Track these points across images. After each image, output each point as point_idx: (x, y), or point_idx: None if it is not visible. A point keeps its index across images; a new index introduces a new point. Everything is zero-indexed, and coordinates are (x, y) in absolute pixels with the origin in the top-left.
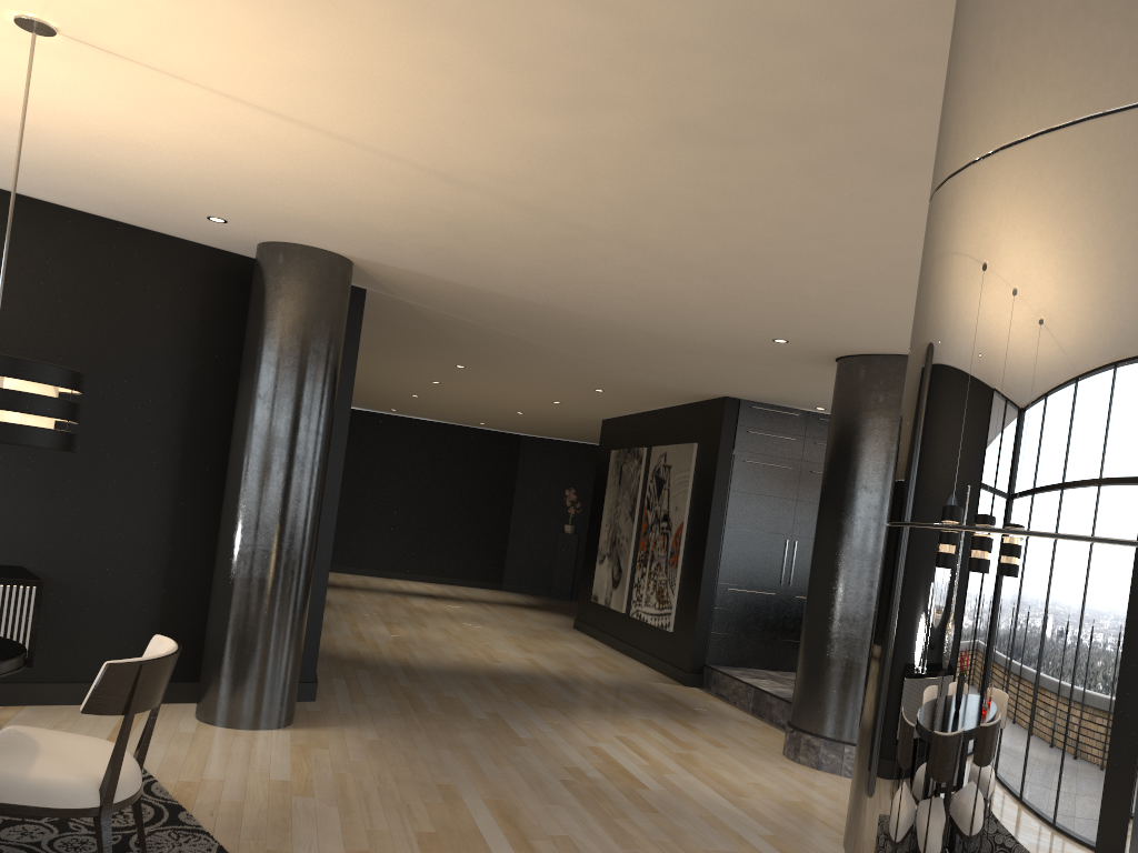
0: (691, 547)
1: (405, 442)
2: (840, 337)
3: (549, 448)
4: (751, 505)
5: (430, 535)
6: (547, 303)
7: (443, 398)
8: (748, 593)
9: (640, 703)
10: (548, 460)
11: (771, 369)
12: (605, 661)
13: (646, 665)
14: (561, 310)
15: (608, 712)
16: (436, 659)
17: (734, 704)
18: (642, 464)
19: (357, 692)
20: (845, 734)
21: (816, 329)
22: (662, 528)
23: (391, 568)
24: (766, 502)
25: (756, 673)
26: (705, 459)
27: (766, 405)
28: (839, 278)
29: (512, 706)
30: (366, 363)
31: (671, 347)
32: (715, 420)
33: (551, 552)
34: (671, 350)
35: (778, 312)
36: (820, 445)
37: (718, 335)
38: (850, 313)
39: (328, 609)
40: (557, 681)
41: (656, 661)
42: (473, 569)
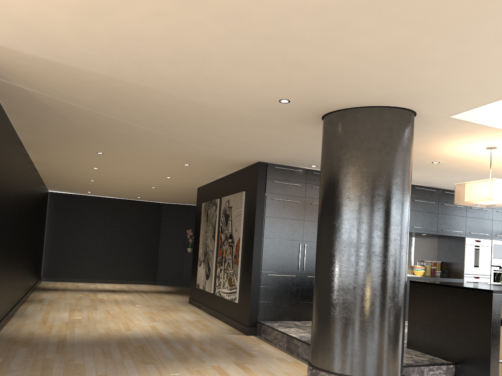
0: (245, 251)
1: (98, 210)
2: (325, 91)
3: (177, 209)
4: (278, 225)
5: (115, 258)
6: (115, 76)
7: (108, 180)
8: (280, 276)
9: (215, 352)
10: (177, 215)
11: (282, 133)
12: (200, 322)
13: (225, 323)
14: (129, 84)
15: (191, 363)
16: (88, 332)
17: (275, 345)
18: (217, 208)
19: (3, 369)
20: (348, 370)
21: (308, 83)
22: (229, 242)
23: (95, 277)
24: (286, 222)
25: (287, 324)
26: (249, 199)
27: (282, 166)
28: (324, 2)
29: (122, 367)
30: (47, 156)
31: (215, 117)
32: (253, 176)
33: (181, 263)
34: (216, 121)
35: (279, 65)
36: (315, 188)
37: (242, 101)
38: (332, 58)
39: (39, 304)
40: (164, 341)
41: (230, 320)
42: (140, 274)
